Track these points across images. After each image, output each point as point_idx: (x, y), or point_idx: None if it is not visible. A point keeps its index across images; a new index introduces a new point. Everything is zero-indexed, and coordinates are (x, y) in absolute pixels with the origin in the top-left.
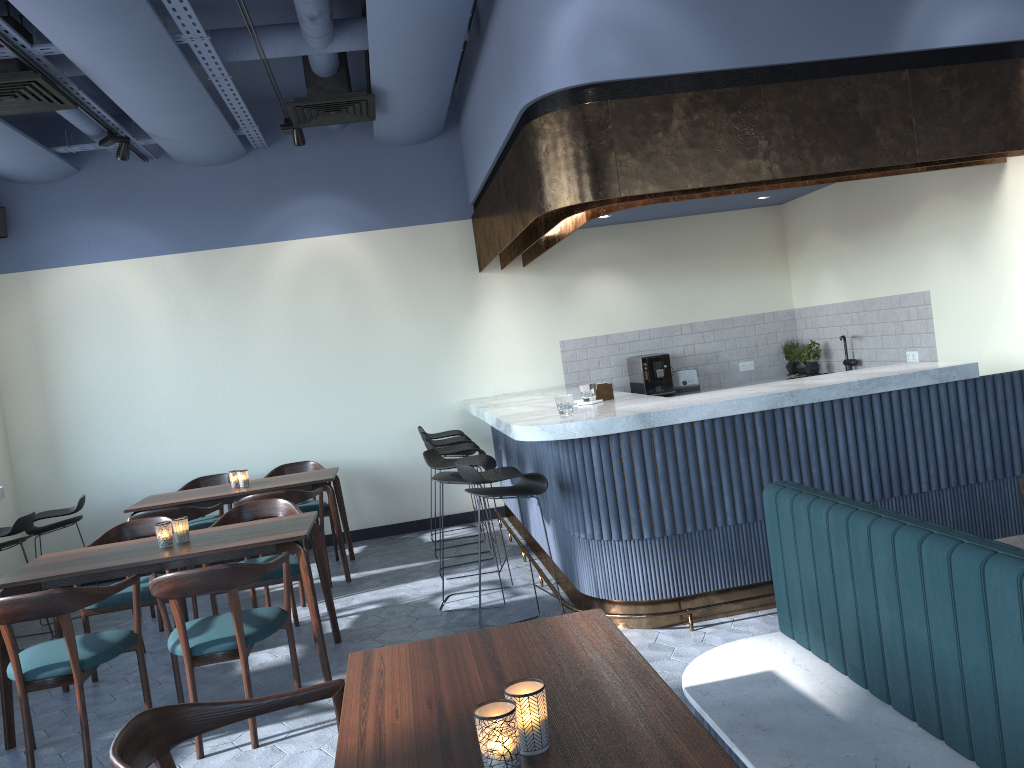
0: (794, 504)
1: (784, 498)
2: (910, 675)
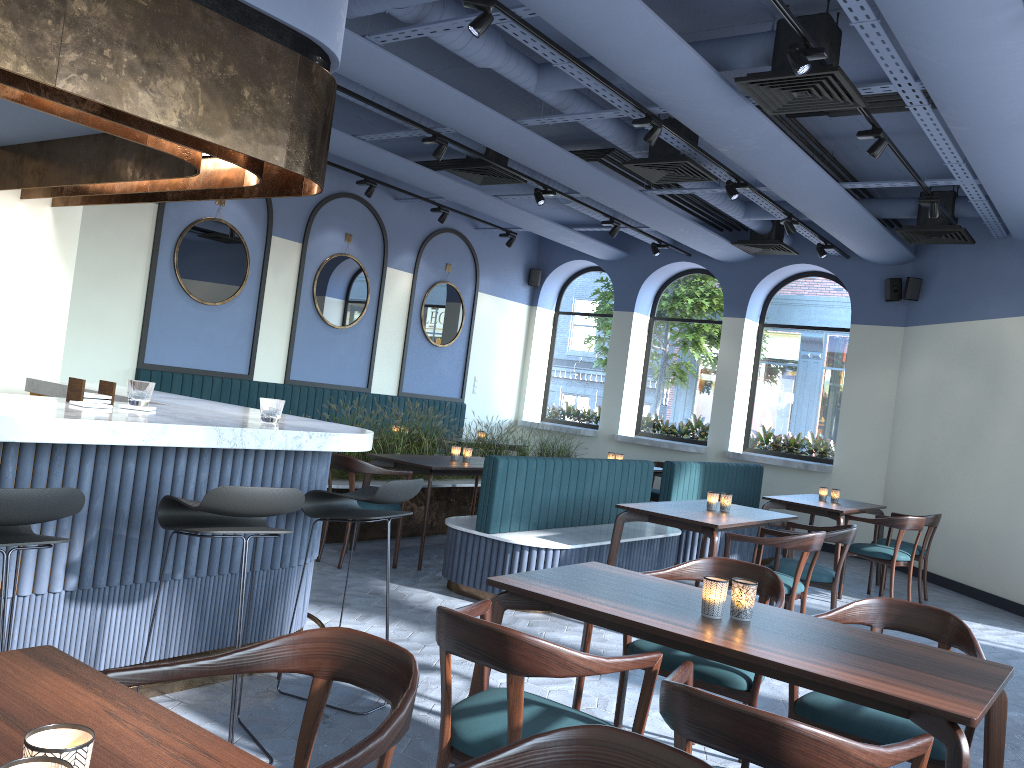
0: (520, 462)
1: (514, 460)
2: (558, 510)
